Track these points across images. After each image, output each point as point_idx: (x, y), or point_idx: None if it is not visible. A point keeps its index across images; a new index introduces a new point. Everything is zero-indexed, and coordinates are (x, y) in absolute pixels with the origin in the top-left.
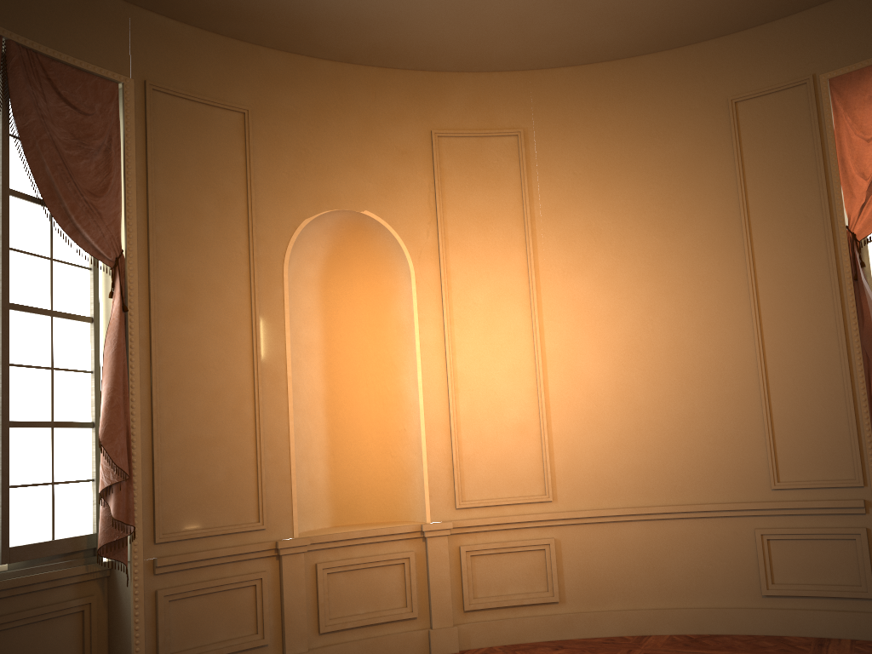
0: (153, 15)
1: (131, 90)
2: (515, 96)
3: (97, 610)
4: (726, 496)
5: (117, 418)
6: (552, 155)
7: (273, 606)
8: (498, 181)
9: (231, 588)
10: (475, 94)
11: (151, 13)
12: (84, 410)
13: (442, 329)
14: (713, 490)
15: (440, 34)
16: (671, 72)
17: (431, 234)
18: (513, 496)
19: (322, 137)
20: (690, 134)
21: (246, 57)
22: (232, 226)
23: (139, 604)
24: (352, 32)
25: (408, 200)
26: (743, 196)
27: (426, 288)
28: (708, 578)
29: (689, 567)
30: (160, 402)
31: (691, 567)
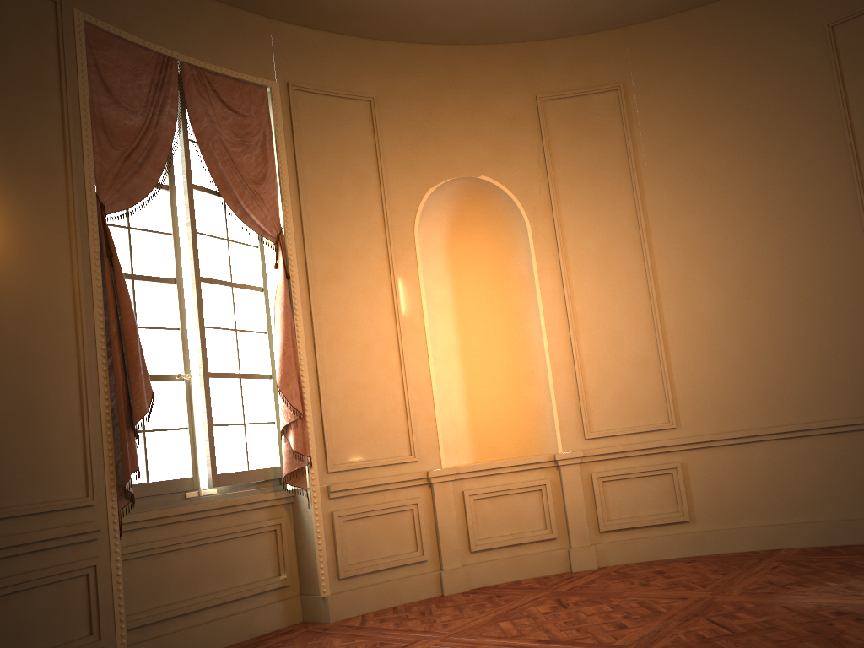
0: (289, 26)
1: (277, 92)
2: (612, 53)
3: (286, 530)
4: (850, 412)
5: (290, 367)
6: (652, 104)
7: (429, 528)
8: (602, 135)
9: (392, 511)
10: (574, 57)
11: (287, 24)
12: (262, 364)
13: (560, 276)
14: (836, 407)
15: (537, 5)
16: (764, 7)
17: (543, 191)
18: (638, 425)
19: (438, 114)
20: (787, 64)
21: (368, 51)
22: (368, 201)
23: (319, 522)
24: (458, 15)
25: (519, 162)
26: (847, 117)
27: (542, 240)
28: (837, 492)
29: (817, 482)
30: (322, 354)
31: (819, 482)
